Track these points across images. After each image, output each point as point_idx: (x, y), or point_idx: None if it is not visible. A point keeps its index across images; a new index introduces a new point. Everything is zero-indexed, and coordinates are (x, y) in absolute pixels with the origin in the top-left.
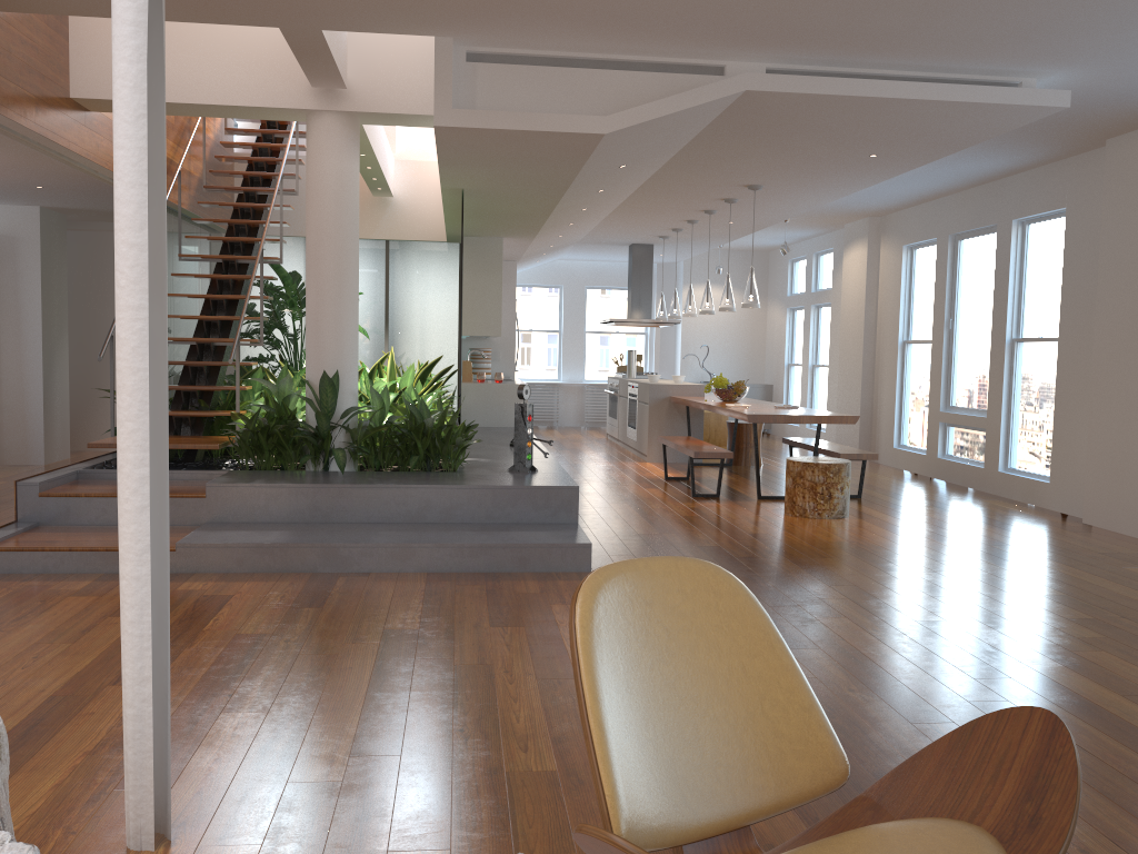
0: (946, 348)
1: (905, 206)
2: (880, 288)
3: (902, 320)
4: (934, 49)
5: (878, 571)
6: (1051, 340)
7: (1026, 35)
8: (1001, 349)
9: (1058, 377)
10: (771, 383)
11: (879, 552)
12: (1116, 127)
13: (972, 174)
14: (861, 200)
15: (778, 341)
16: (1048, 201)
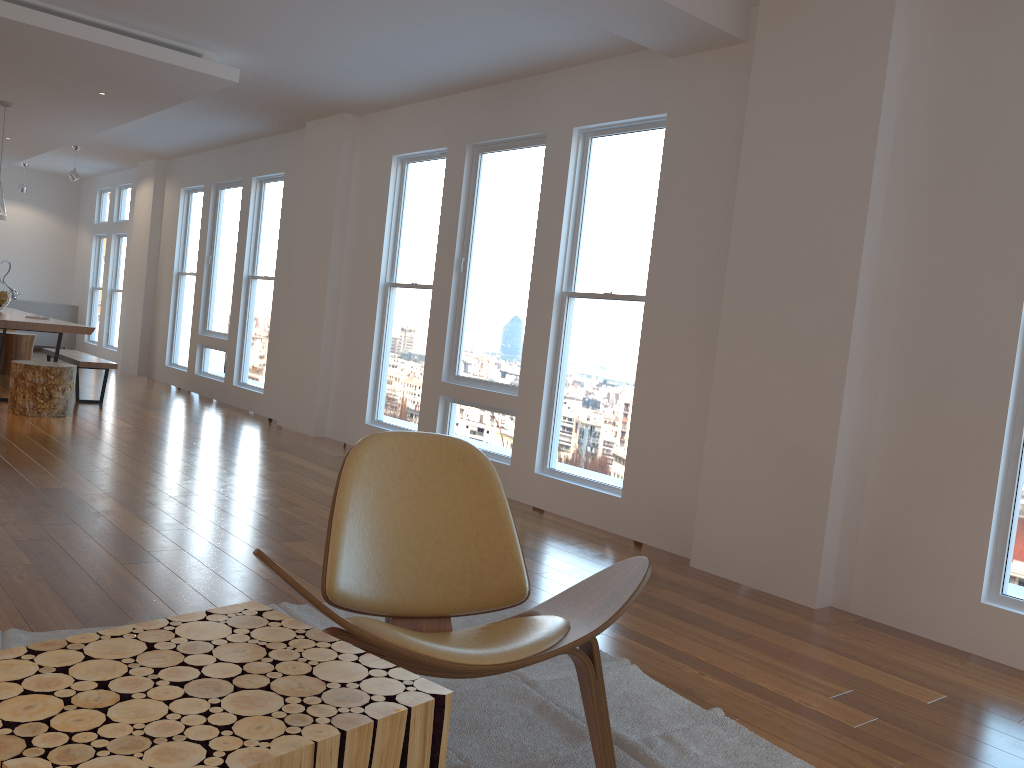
0: (206, 280)
1: (182, 153)
2: (164, 224)
3: (179, 254)
4: (110, 3)
5: (48, 454)
6: (272, 279)
7: (182, 10)
8: (240, 284)
9: (273, 308)
10: (78, 304)
11: (68, 441)
12: (306, 112)
13: (221, 132)
14: (139, 140)
15: (85, 265)
16: (275, 166)
